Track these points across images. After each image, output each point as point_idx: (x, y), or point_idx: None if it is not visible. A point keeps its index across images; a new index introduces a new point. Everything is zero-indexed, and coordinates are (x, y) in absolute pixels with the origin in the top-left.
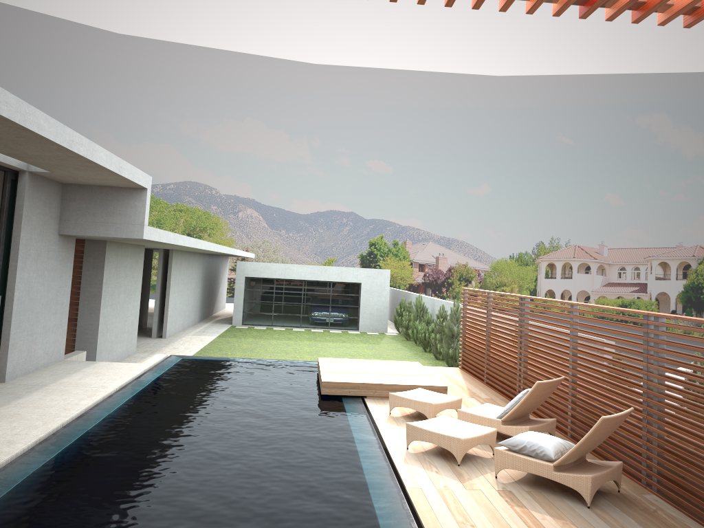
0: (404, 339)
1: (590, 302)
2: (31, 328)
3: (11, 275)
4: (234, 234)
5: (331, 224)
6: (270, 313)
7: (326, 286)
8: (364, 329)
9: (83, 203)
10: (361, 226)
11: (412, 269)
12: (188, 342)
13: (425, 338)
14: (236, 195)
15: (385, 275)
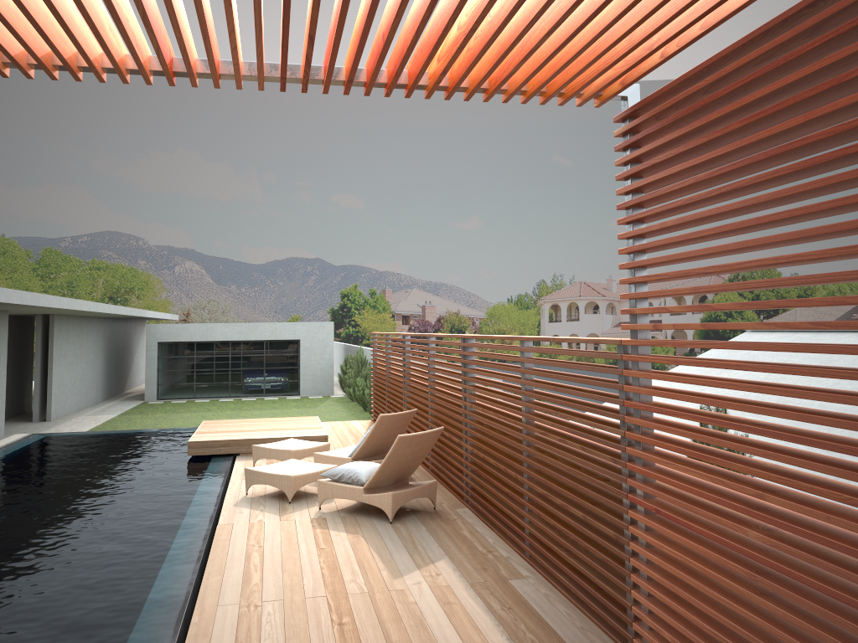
0: (349, 401)
1: (600, 346)
2: None
3: None
4: (170, 294)
5: (293, 274)
6: (191, 383)
7: (258, 346)
8: (306, 393)
9: None
10: (330, 274)
11: (394, 322)
12: (77, 423)
13: (364, 396)
14: (170, 245)
15: (328, 328)
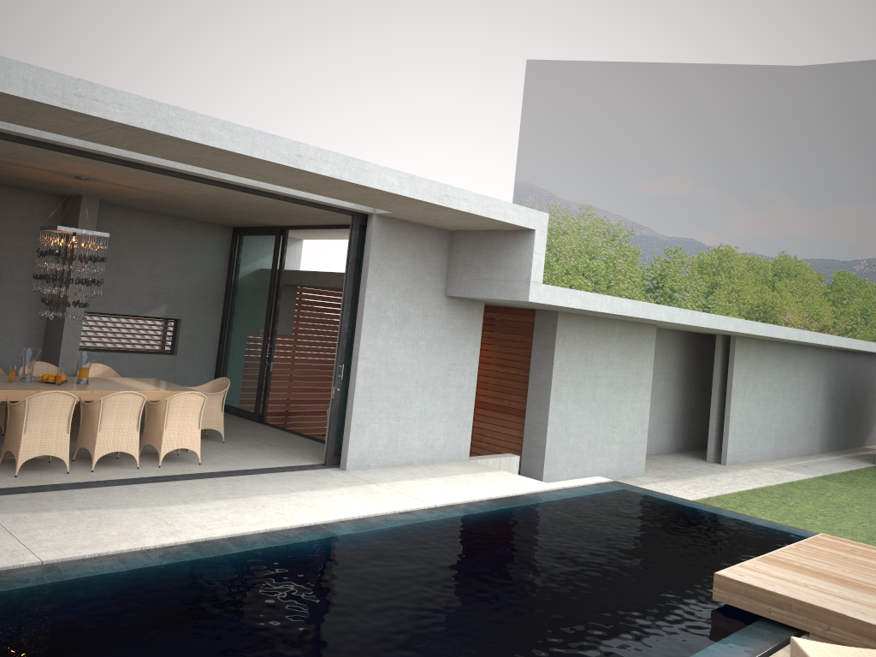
0: None
1: None
2: (396, 411)
3: (356, 340)
4: None
5: None
6: None
7: None
8: None
9: (468, 254)
10: None
11: None
12: (750, 475)
13: None
14: None
15: None
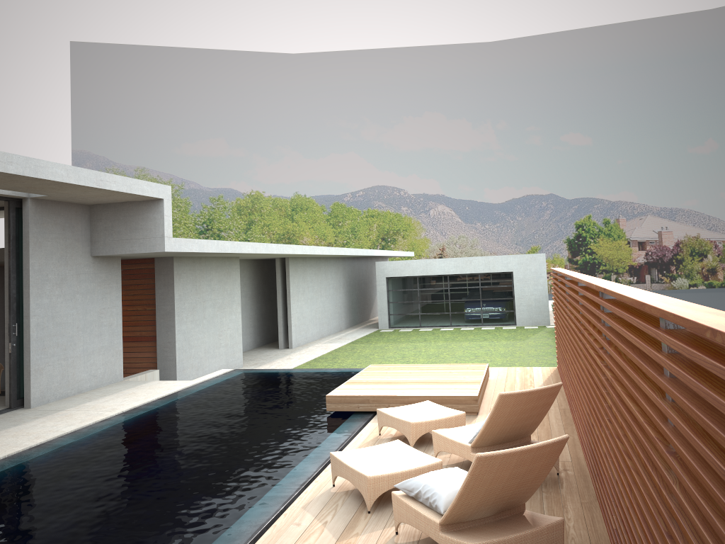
0: None
1: None
2: (64, 353)
3: (26, 302)
4: (427, 233)
5: (530, 210)
6: (416, 313)
7: (473, 279)
8: (522, 323)
9: (108, 222)
10: (564, 208)
11: (630, 248)
12: (310, 351)
13: None
14: (424, 193)
15: (539, 260)
